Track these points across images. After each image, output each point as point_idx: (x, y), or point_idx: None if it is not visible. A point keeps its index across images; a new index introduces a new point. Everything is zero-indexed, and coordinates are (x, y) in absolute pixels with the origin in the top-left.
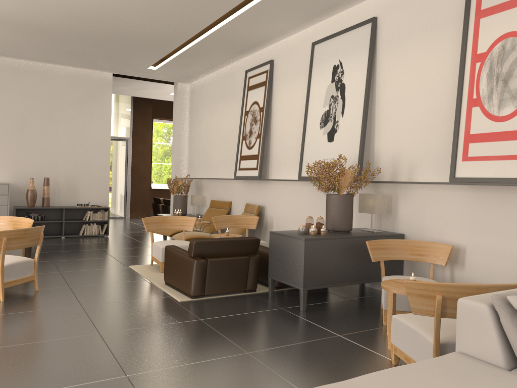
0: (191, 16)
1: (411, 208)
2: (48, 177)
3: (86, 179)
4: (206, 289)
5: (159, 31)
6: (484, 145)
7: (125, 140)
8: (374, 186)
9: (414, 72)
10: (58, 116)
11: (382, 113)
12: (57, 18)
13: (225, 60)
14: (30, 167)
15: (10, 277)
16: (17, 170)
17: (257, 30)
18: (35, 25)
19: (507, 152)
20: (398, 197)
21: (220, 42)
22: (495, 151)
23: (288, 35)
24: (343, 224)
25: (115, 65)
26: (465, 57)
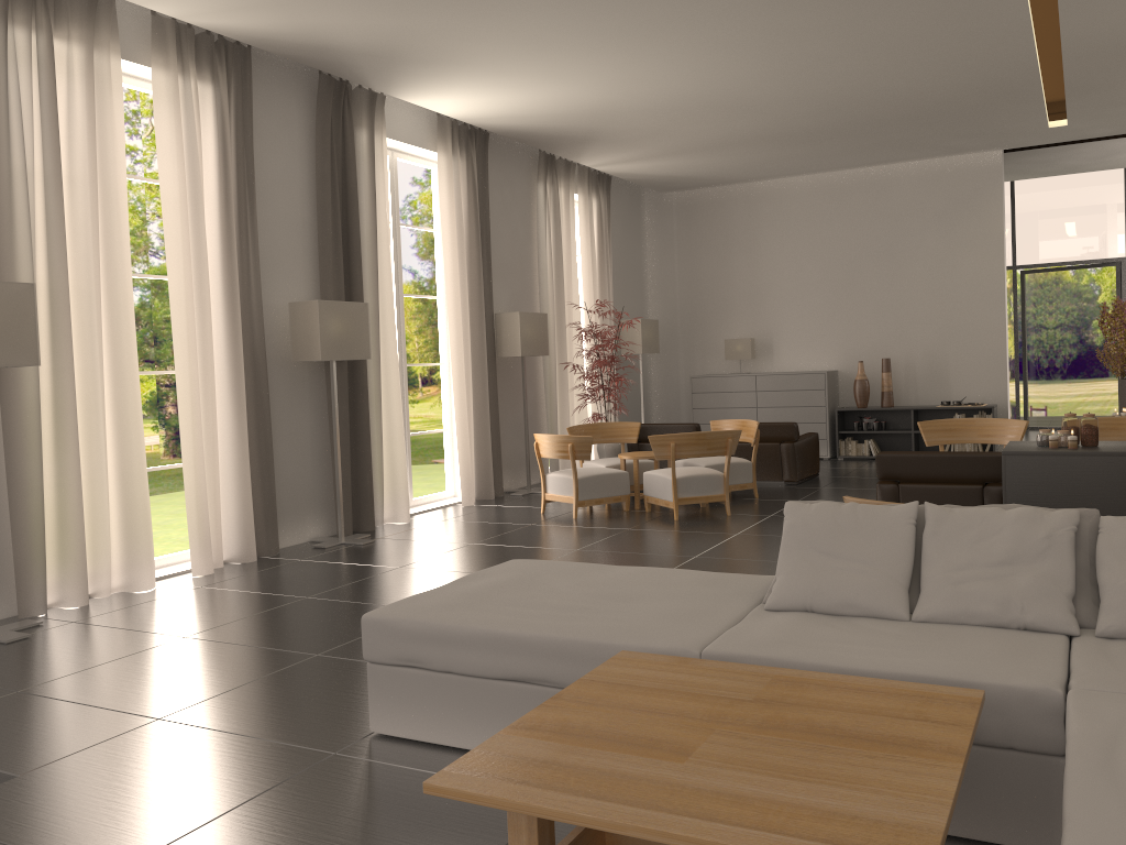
0: (983, 49)
1: None
2: (896, 356)
3: (960, 356)
4: None
5: (968, 80)
6: None
7: (1113, 263)
8: None
9: None
10: (905, 251)
11: None
12: (811, 115)
13: None
14: (866, 343)
15: (687, 493)
16: (848, 349)
17: None
18: (798, 130)
19: None
20: None
21: (1108, 56)
22: None
23: None
24: None
25: (985, 139)
26: None
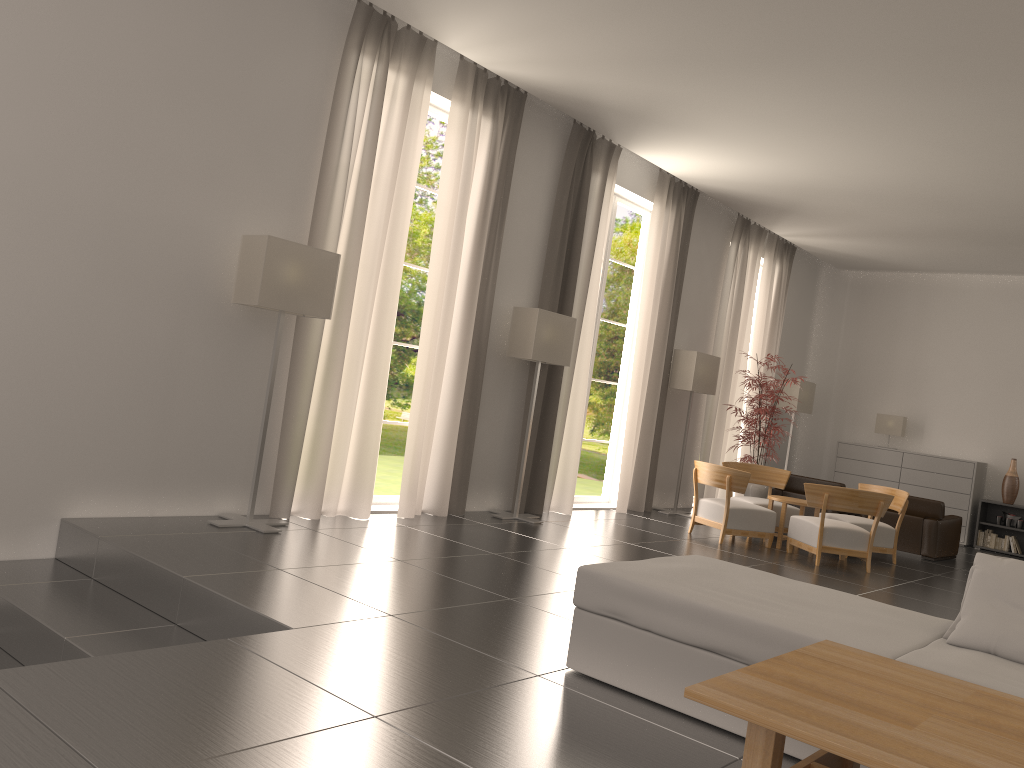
0: None
1: None
2: None
3: None
4: None
5: None
6: None
7: None
8: None
9: None
10: None
11: None
12: (1009, 219)
13: None
14: (1022, 443)
15: (831, 542)
16: (1002, 445)
17: None
18: (991, 231)
19: None
20: None
21: None
22: None
23: None
24: None
25: None
26: None
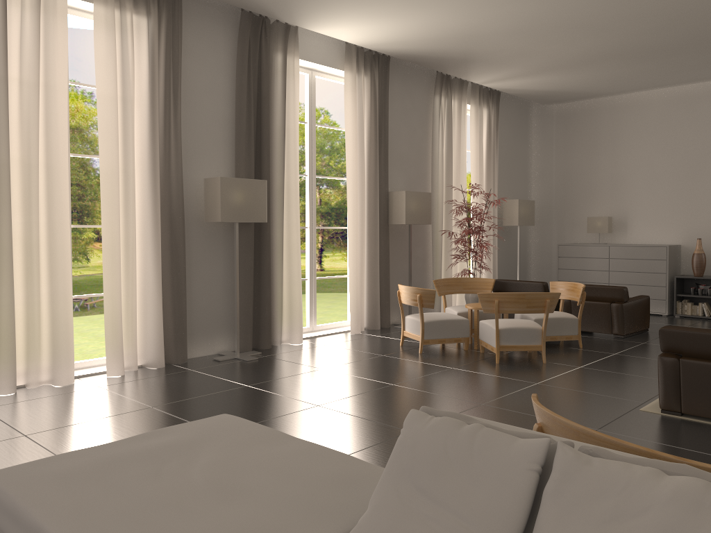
0: None
1: None
2: None
3: None
4: (681, 404)
5: None
6: None
7: None
8: None
9: None
10: None
11: None
12: (651, 32)
13: None
14: (707, 224)
15: (508, 341)
16: (690, 228)
17: None
18: (643, 47)
19: None
20: None
21: None
22: None
23: None
24: None
25: None
26: None
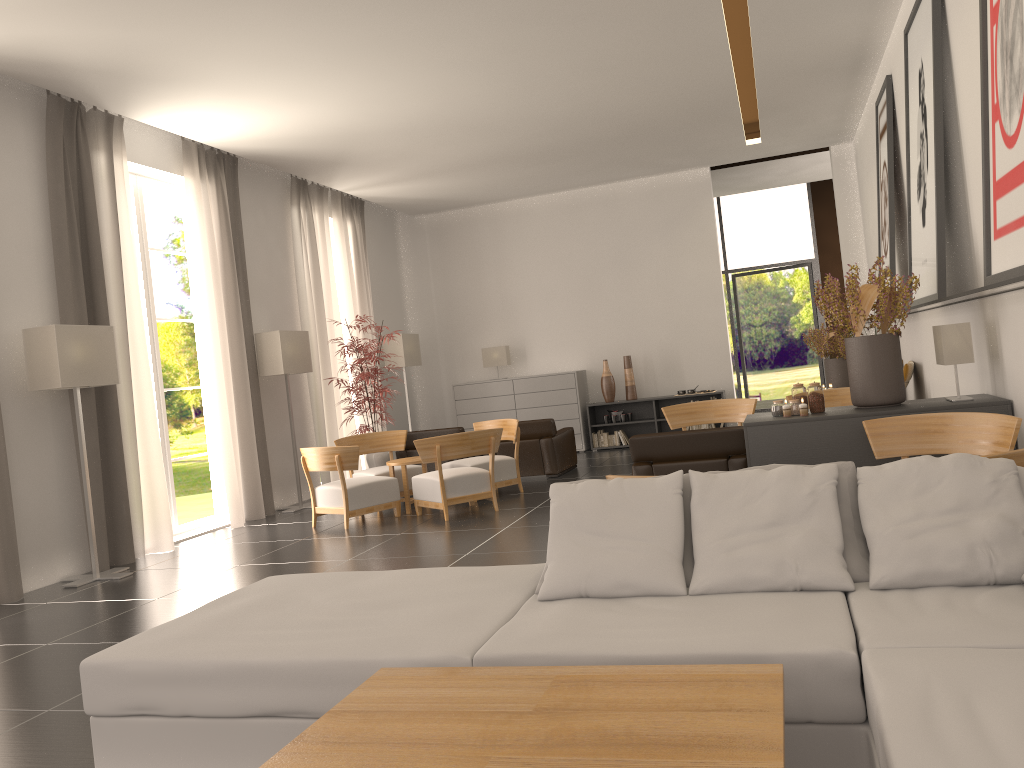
0: (689, 69)
1: (1010, 345)
2: (635, 354)
3: (690, 350)
4: None
5: (678, 100)
6: (1005, 201)
7: (806, 264)
8: (981, 306)
9: (976, 59)
10: (636, 259)
11: (967, 154)
12: (544, 135)
13: (850, 93)
14: (609, 344)
15: (455, 493)
16: (593, 350)
17: (819, 41)
18: (534, 150)
19: (1018, 212)
20: (999, 325)
21: (792, 76)
22: (1011, 212)
23: (889, 23)
24: (869, 392)
25: (694, 157)
26: (986, 17)
